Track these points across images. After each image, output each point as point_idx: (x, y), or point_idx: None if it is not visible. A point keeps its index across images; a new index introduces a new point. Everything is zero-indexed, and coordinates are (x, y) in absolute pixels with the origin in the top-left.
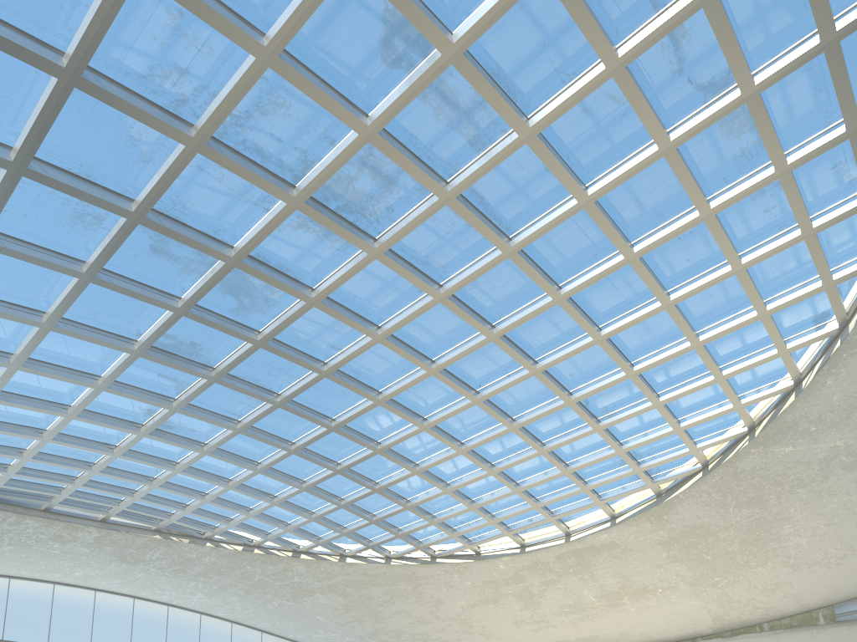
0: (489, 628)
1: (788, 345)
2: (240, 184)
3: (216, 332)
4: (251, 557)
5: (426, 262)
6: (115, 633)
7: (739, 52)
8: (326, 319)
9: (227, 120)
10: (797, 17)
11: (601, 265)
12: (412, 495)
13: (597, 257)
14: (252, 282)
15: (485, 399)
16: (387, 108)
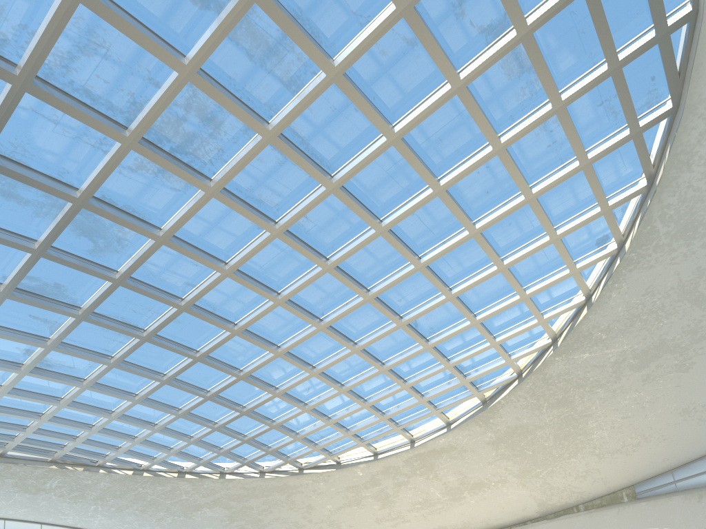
0: (354, 527)
1: (578, 265)
2: (75, 126)
3: (77, 273)
4: (141, 480)
5: (260, 201)
6: None
7: None
8: (178, 258)
9: (51, 61)
10: None
11: (414, 199)
12: (276, 415)
13: (410, 191)
14: (103, 223)
15: (328, 325)
16: (202, 47)
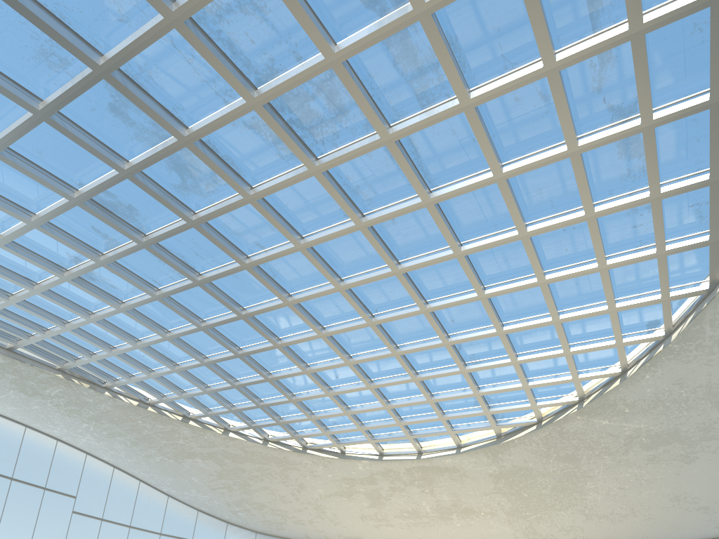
0: (338, 517)
1: (624, 340)
2: (207, 71)
3: (155, 202)
4: (144, 414)
5: (356, 192)
6: (1, 454)
7: (648, 88)
8: (258, 218)
9: (208, 7)
10: (697, 74)
11: (498, 235)
12: (298, 391)
13: (497, 227)
14: (198, 165)
15: (379, 323)
16: (355, 42)
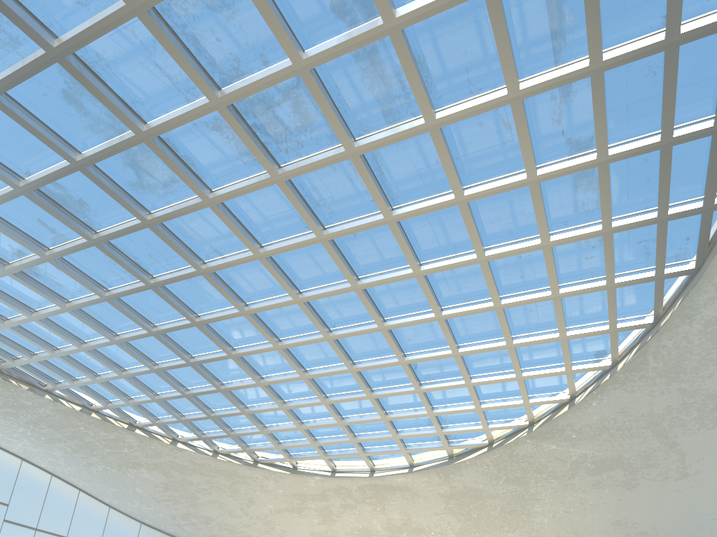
0: (288, 533)
1: (573, 367)
2: (169, 66)
3: (108, 198)
4: (87, 420)
5: (318, 204)
6: None
7: (605, 124)
8: (216, 223)
9: None
10: (650, 115)
11: (457, 257)
12: (251, 403)
13: (456, 249)
14: (156, 163)
15: (336, 338)
16: (324, 51)
